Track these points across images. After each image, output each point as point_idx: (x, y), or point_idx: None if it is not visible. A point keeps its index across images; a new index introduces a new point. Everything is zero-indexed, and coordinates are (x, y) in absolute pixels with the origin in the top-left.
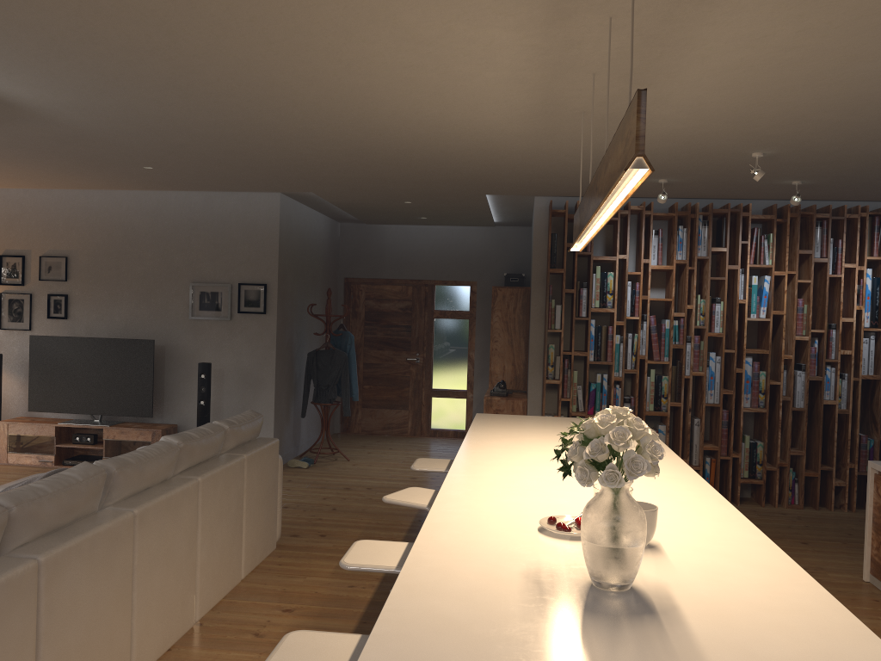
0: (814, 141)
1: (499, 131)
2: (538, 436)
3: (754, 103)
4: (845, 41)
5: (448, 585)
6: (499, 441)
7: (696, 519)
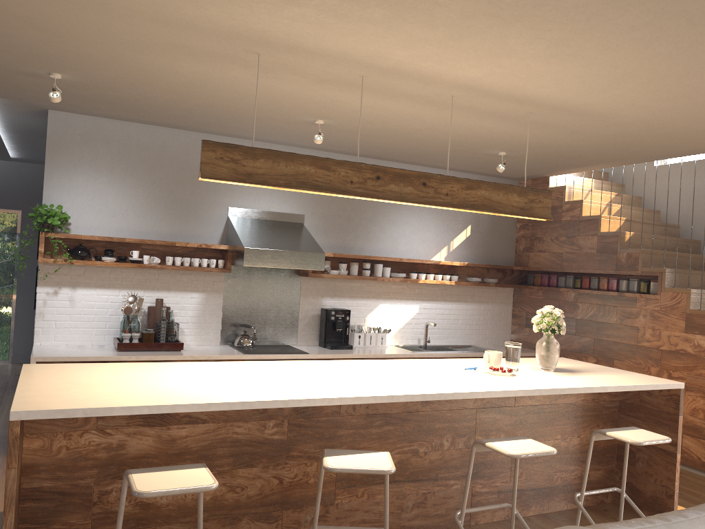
0: (111, 92)
1: (194, 3)
2: (217, 383)
3: (245, 94)
4: (353, 117)
5: (601, 381)
6: (270, 391)
7: (431, 363)
